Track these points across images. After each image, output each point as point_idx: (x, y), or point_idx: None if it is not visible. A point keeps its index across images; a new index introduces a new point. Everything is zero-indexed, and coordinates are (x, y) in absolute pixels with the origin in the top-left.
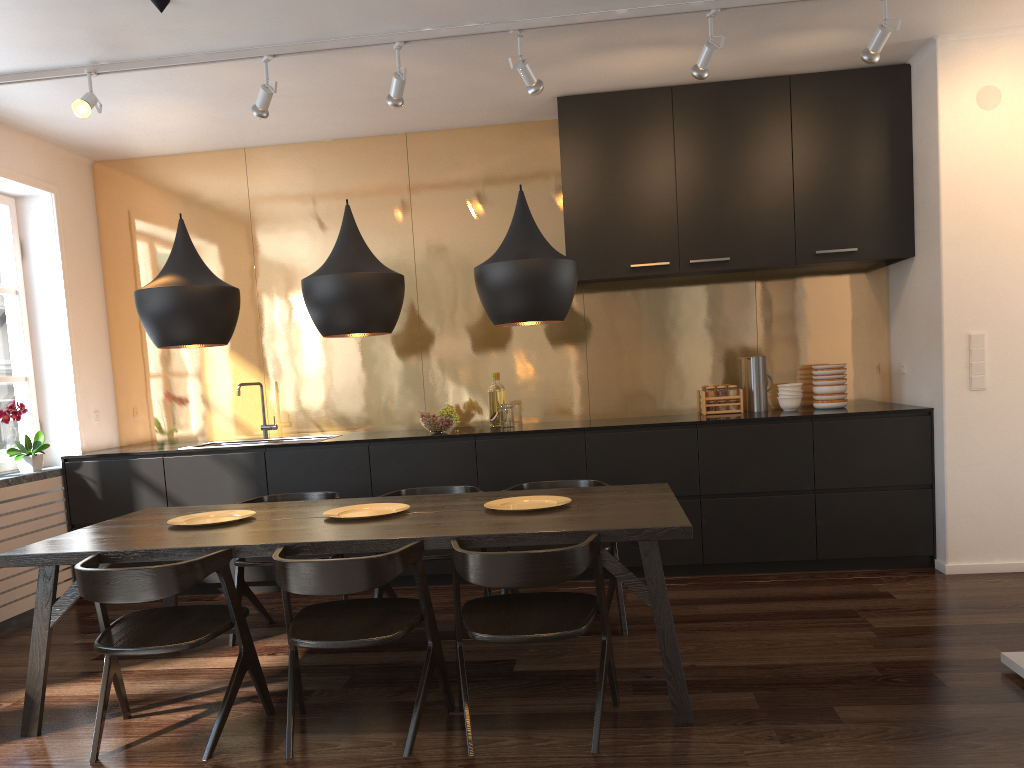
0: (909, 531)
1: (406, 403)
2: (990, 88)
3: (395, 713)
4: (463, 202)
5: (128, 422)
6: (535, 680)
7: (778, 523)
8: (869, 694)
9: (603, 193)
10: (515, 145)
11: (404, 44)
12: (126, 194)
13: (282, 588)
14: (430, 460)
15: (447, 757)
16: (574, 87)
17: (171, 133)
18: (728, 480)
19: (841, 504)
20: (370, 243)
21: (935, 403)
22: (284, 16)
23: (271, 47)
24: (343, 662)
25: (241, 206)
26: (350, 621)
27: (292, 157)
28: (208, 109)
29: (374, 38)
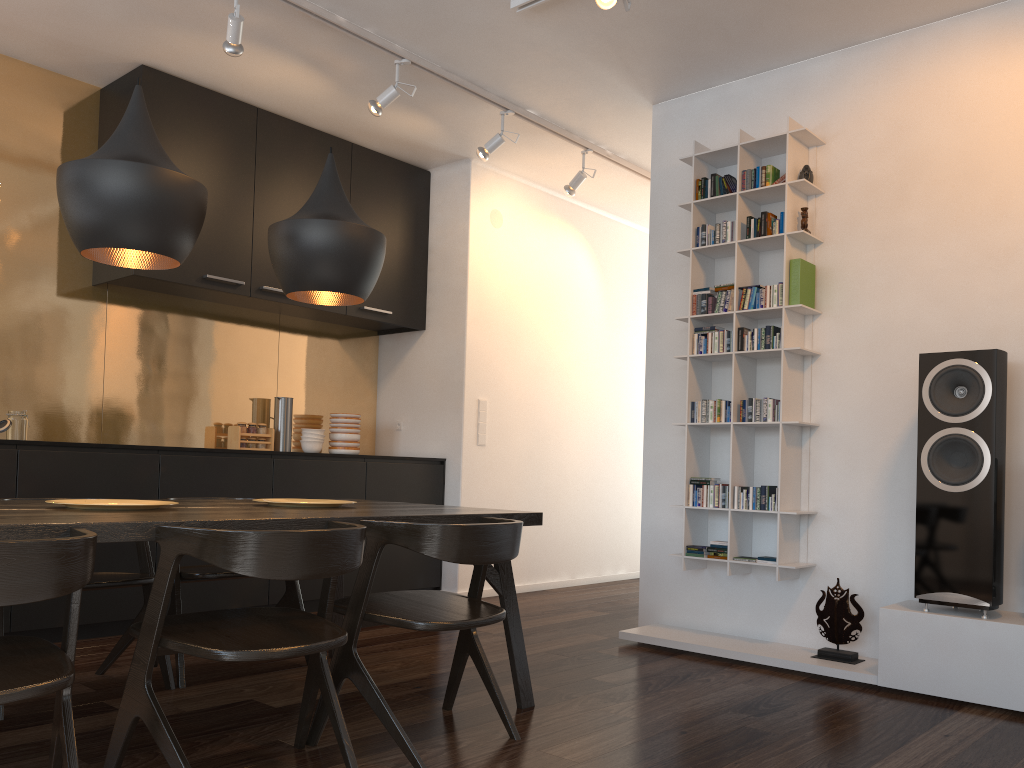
0: (426, 565)
1: None
2: (497, 212)
3: (240, 765)
4: None
5: None
6: None
7: None
8: (591, 668)
9: None
10: (41, 95)
11: None
12: None
13: (243, 573)
14: None
15: None
16: (174, 63)
17: None
18: None
19: None
20: None
21: (449, 454)
22: None
23: None
24: (9, 744)
25: None
26: (249, 630)
27: None
28: None
29: None
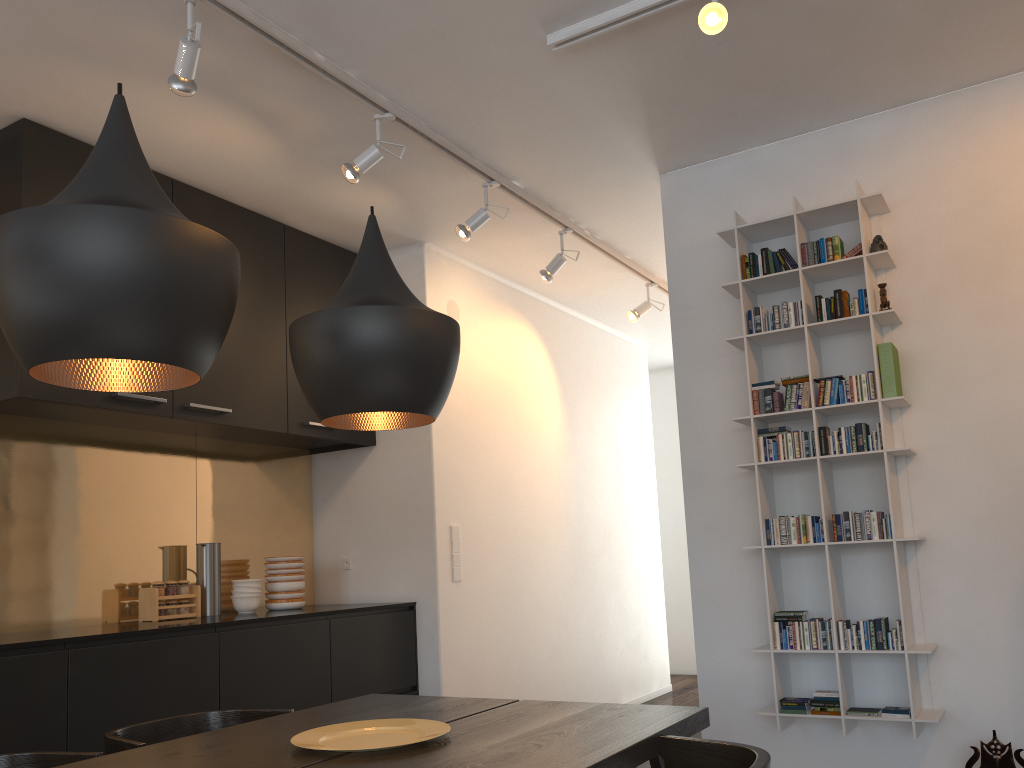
0: None
1: None
2: (454, 303)
3: None
4: None
5: None
6: None
7: None
8: None
9: None
10: None
11: None
12: None
13: None
14: None
15: None
16: (69, 117)
17: None
18: (252, 704)
19: None
20: None
21: (420, 596)
22: None
23: None
24: None
25: None
26: None
27: None
28: None
29: None
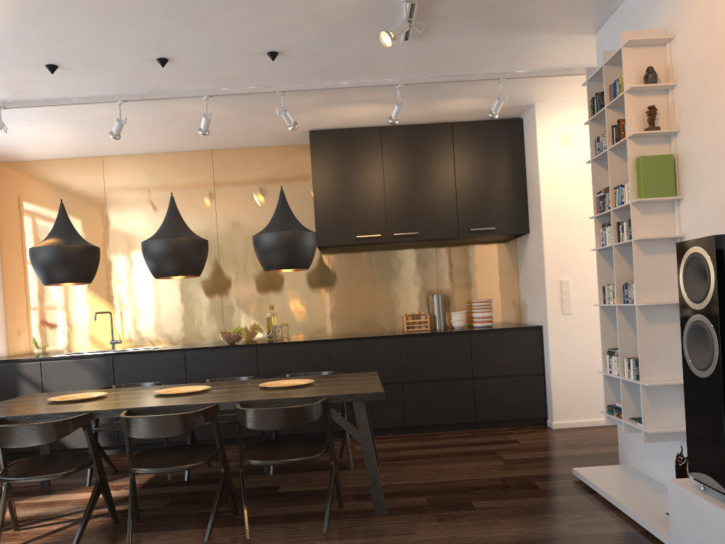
0: (531, 402)
1: (211, 325)
2: (566, 134)
3: (199, 518)
4: (249, 194)
5: (14, 339)
6: (291, 496)
7: (451, 399)
8: (494, 494)
9: (339, 191)
10: (283, 159)
11: (210, 97)
12: (18, 184)
13: (126, 435)
14: (226, 361)
15: (232, 540)
16: (319, 125)
17: (52, 145)
18: (419, 372)
19: (489, 386)
20: (187, 220)
21: (543, 322)
22: (132, 78)
23: (123, 96)
24: (165, 492)
25: (99, 194)
26: (170, 457)
27: (135, 163)
28: (79, 131)
29: (190, 93)
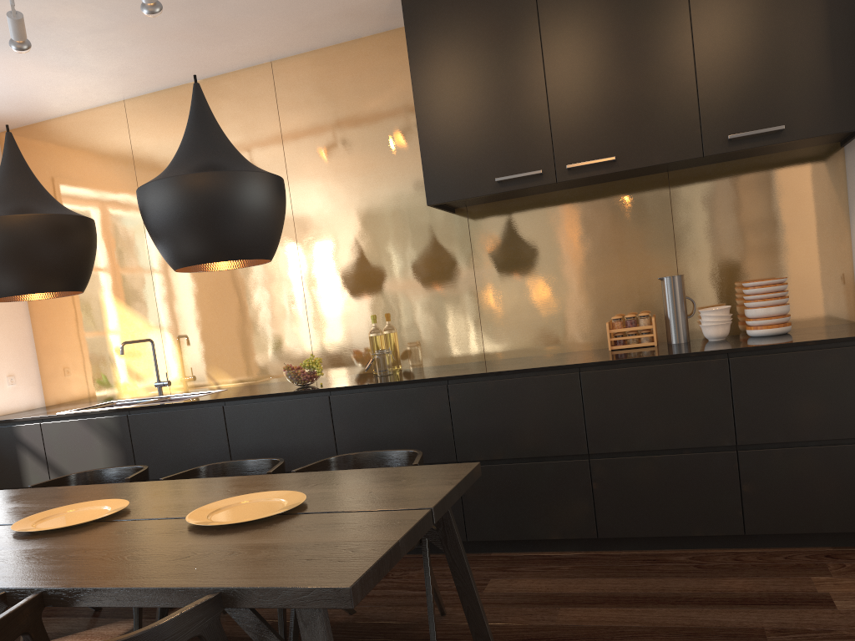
0: None
1: (294, 352)
2: None
3: None
4: (334, 129)
5: (50, 383)
6: None
7: (690, 488)
8: None
9: (460, 96)
10: (382, 58)
11: None
12: (29, 161)
13: None
14: (285, 419)
15: None
16: None
17: (33, 92)
18: (622, 435)
19: (774, 464)
20: None
21: None
22: None
23: None
24: None
25: (126, 160)
26: None
27: (167, 103)
28: (36, 58)
29: None
